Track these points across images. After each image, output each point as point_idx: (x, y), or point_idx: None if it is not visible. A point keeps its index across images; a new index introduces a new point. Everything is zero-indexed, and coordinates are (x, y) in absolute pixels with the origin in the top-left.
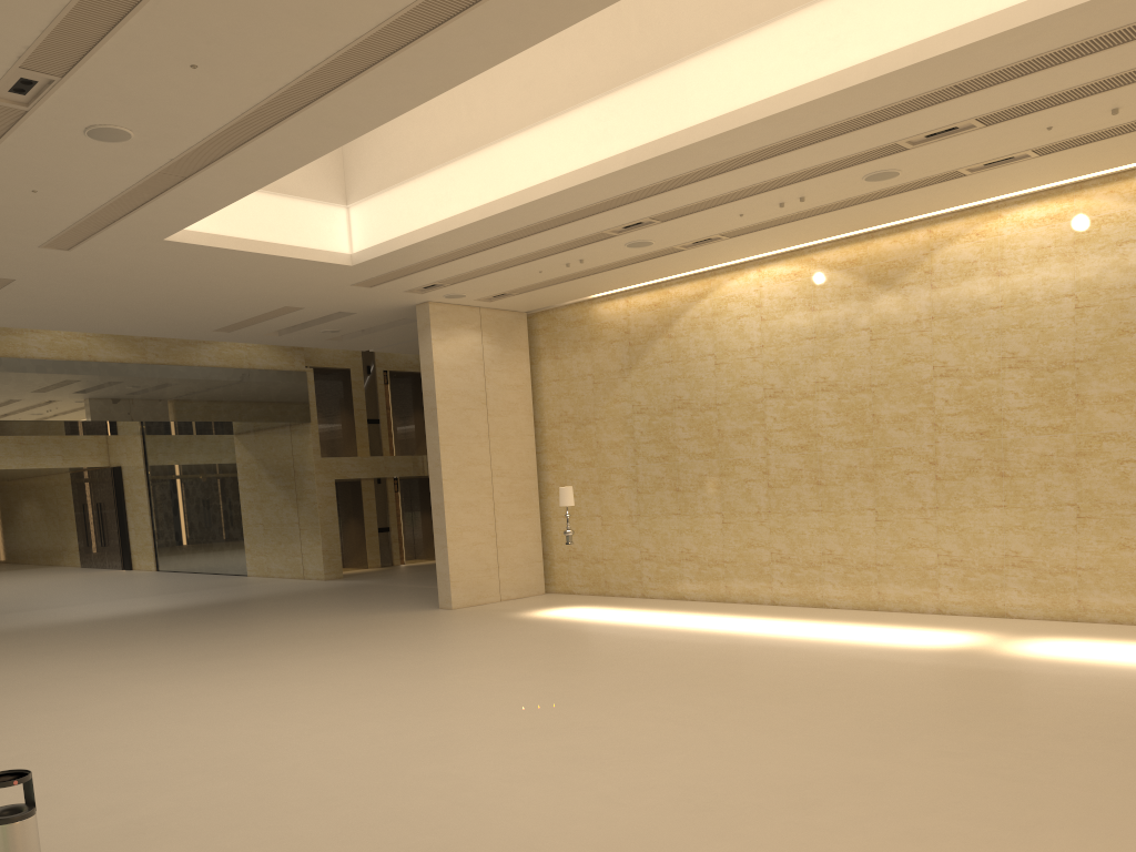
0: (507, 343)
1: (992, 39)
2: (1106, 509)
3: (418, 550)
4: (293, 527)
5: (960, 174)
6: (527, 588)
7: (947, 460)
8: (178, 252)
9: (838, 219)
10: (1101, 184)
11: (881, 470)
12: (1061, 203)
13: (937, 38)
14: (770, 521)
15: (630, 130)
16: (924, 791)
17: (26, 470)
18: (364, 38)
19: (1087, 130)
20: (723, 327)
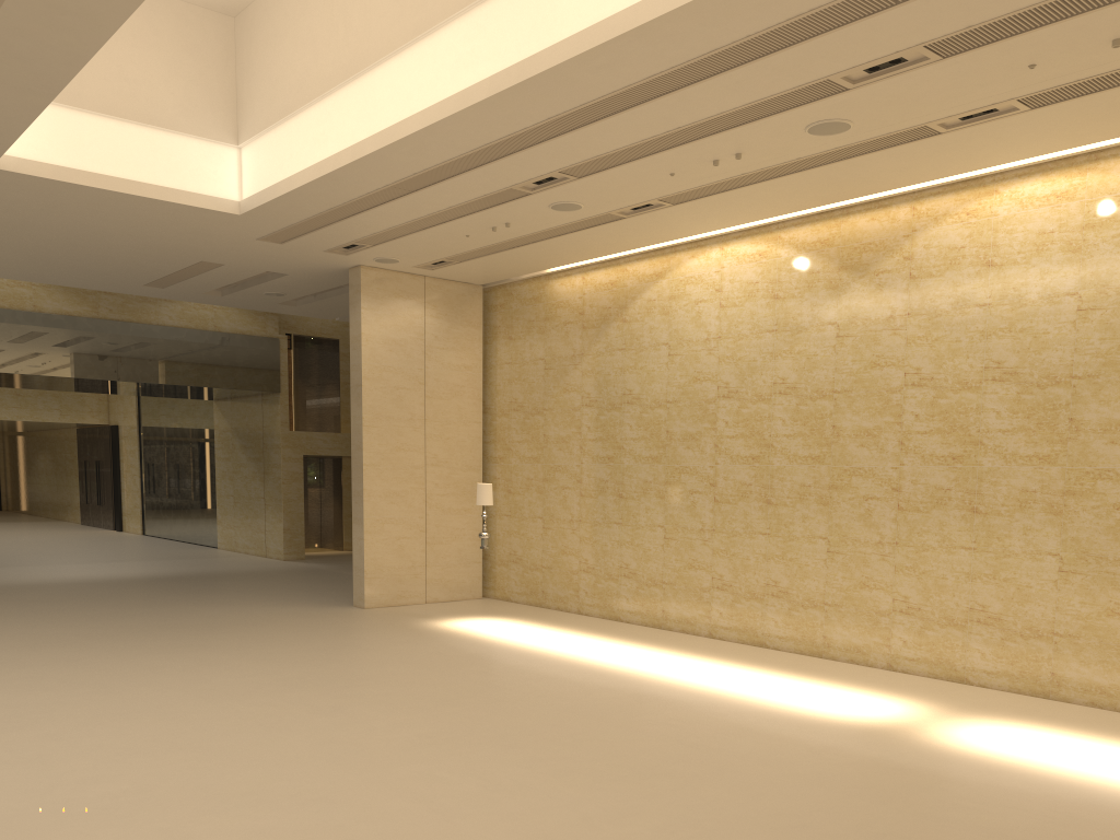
0: (456, 318)
1: None
2: (1095, 564)
3: None
4: (259, 502)
5: (933, 132)
6: (460, 591)
7: (913, 488)
8: (22, 185)
9: (797, 186)
10: None
11: (837, 493)
12: (1070, 178)
13: None
14: (714, 541)
15: (497, 50)
16: None
17: (25, 423)
18: None
19: (1086, 72)
20: (680, 313)
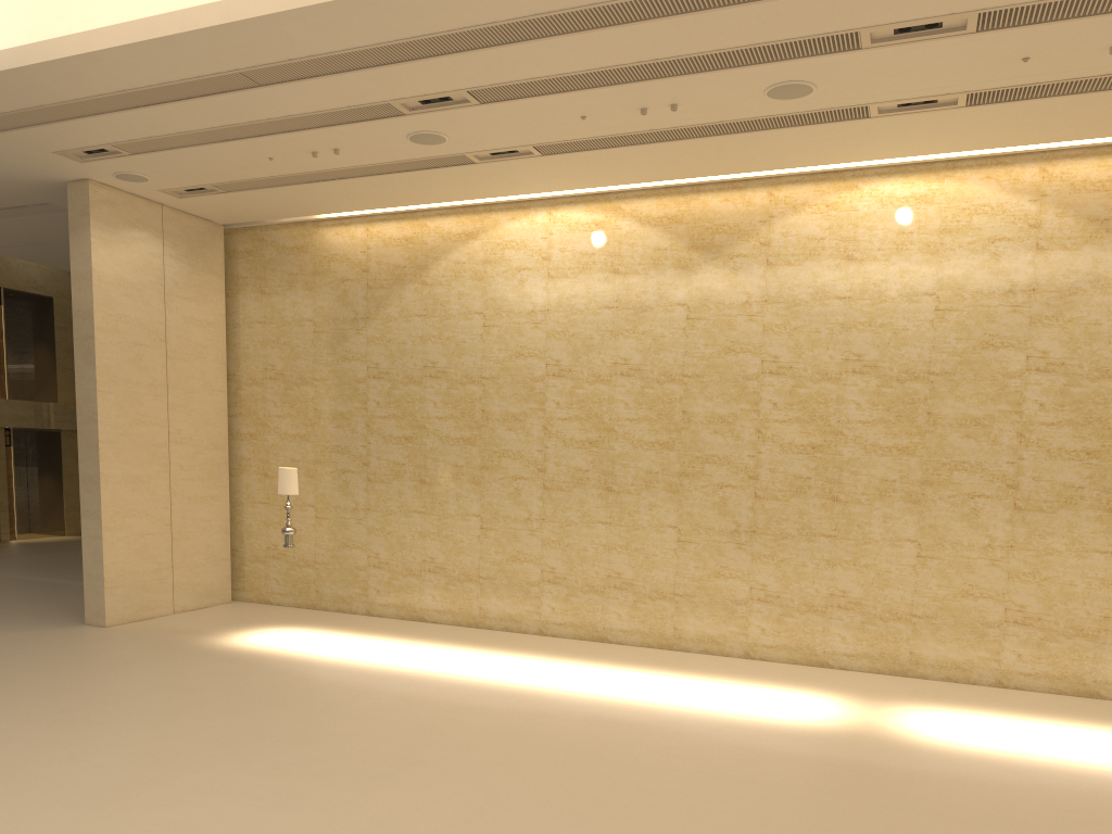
0: (197, 262)
1: None
2: (951, 550)
3: (35, 522)
4: None
5: (862, 115)
6: (209, 595)
7: (771, 476)
8: None
9: (681, 154)
10: (977, 167)
11: (689, 481)
12: (929, 182)
13: None
14: (543, 532)
15: None
16: None
17: None
18: None
19: (1051, 76)
20: (498, 280)
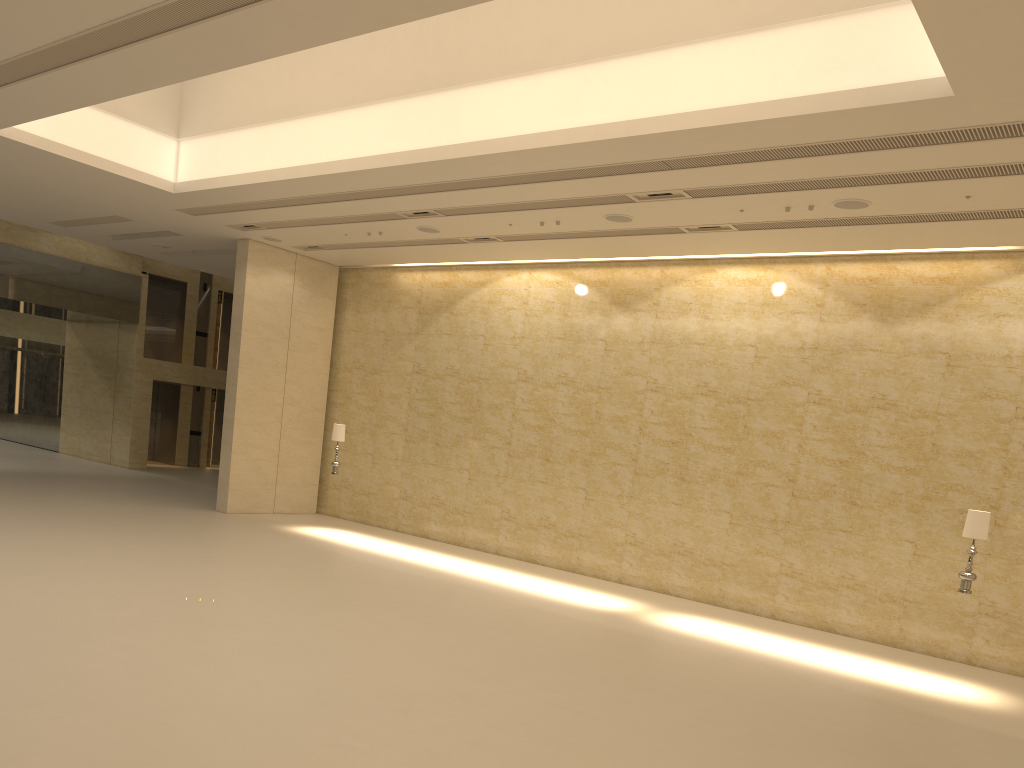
0: (317, 290)
1: (683, 132)
2: (750, 520)
3: None
4: (107, 415)
5: (681, 231)
6: (300, 506)
7: (645, 460)
8: (6, 146)
9: (590, 245)
10: (788, 263)
11: (595, 458)
12: (758, 271)
13: (646, 121)
14: (505, 485)
15: (415, 134)
16: (506, 713)
17: None
18: (160, 6)
19: (771, 218)
20: (495, 315)
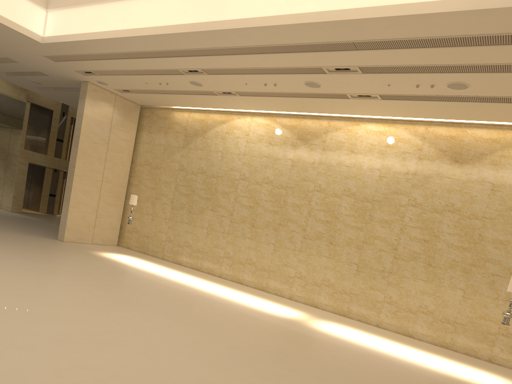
0: (127, 117)
1: (374, 19)
2: (369, 270)
3: None
4: (0, 180)
5: (347, 97)
6: (108, 241)
7: (310, 230)
8: None
9: (290, 102)
10: (403, 123)
11: (281, 227)
12: (385, 127)
13: (350, 10)
14: (228, 238)
15: (196, 13)
16: None
17: None
18: None
19: (404, 92)
20: (229, 140)
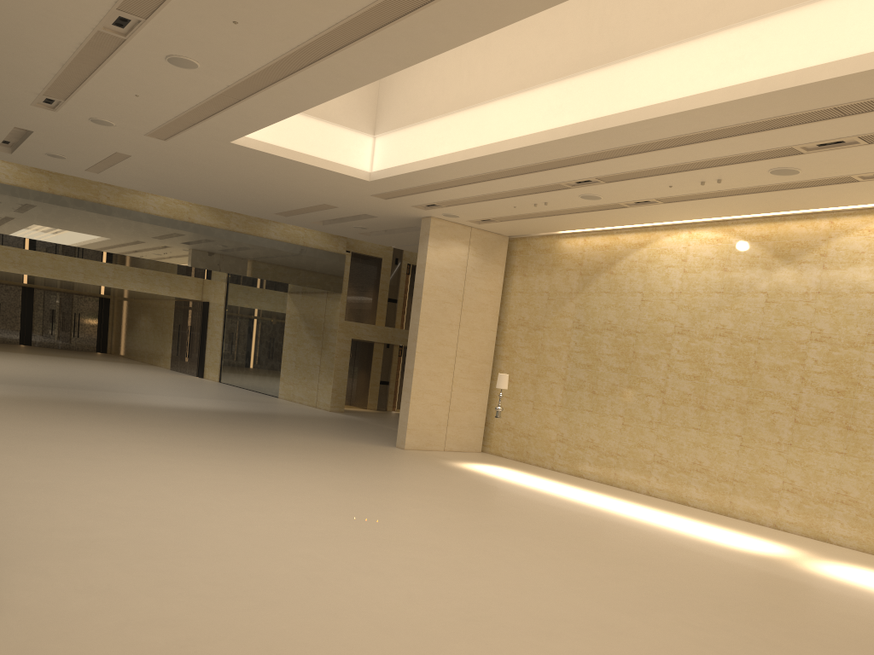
0: (488, 257)
1: (859, 75)
2: None
3: None
4: (315, 368)
5: (854, 180)
6: (467, 445)
7: (807, 408)
8: (241, 152)
9: (753, 201)
10: None
11: (752, 407)
12: None
13: (817, 68)
14: (658, 430)
15: (578, 108)
16: (647, 646)
17: (143, 293)
18: (353, 16)
19: None
20: (653, 273)
